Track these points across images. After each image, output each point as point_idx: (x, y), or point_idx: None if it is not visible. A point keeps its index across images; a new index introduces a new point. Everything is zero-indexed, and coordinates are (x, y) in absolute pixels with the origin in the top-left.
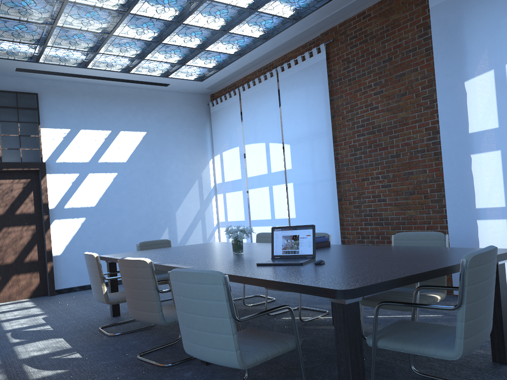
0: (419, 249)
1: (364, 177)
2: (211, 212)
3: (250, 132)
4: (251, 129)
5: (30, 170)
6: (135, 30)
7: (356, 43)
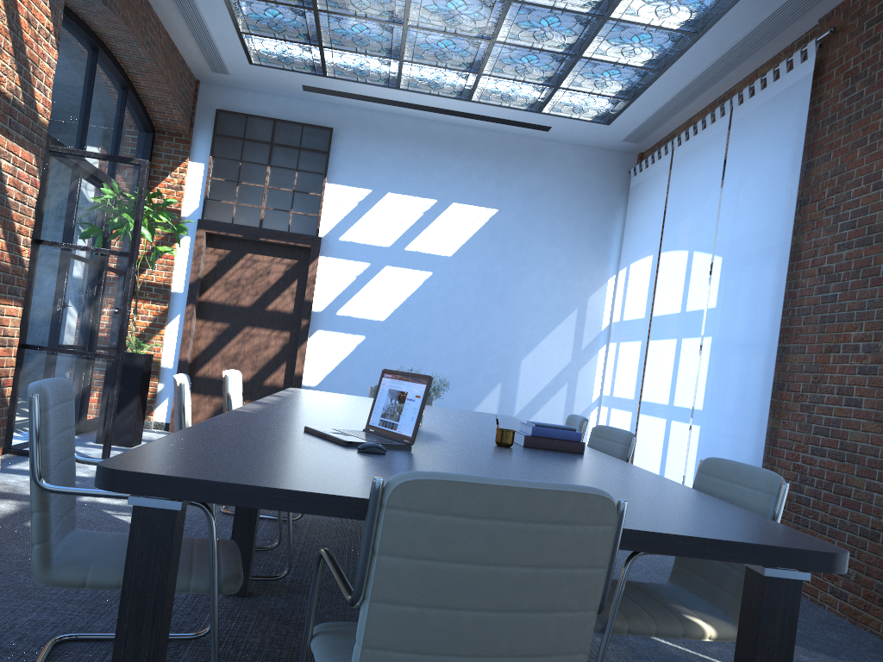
0: (672, 494)
1: (831, 344)
2: (591, 374)
3: (672, 229)
4: (675, 223)
5: (299, 246)
6: (440, 16)
7: (878, 33)
